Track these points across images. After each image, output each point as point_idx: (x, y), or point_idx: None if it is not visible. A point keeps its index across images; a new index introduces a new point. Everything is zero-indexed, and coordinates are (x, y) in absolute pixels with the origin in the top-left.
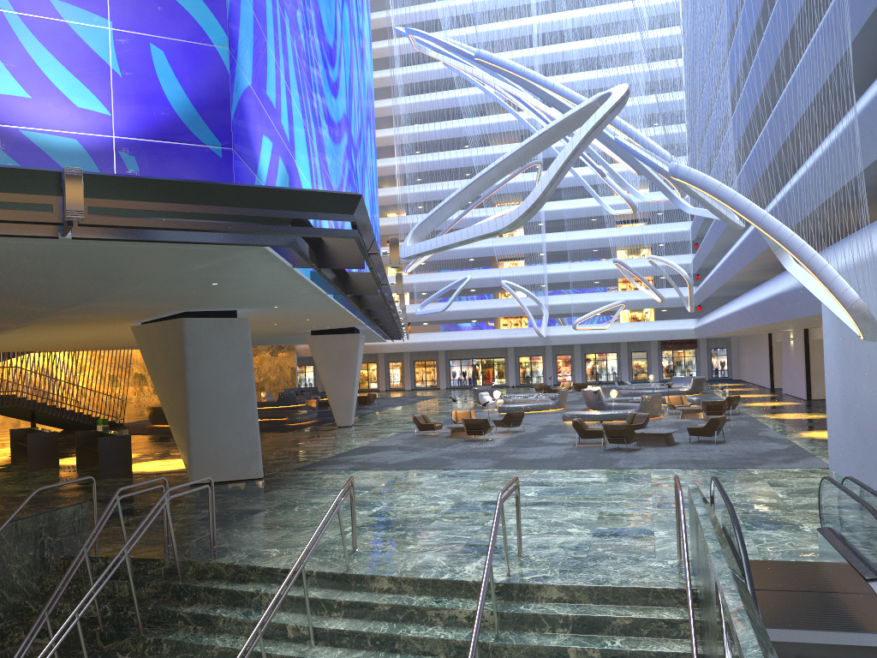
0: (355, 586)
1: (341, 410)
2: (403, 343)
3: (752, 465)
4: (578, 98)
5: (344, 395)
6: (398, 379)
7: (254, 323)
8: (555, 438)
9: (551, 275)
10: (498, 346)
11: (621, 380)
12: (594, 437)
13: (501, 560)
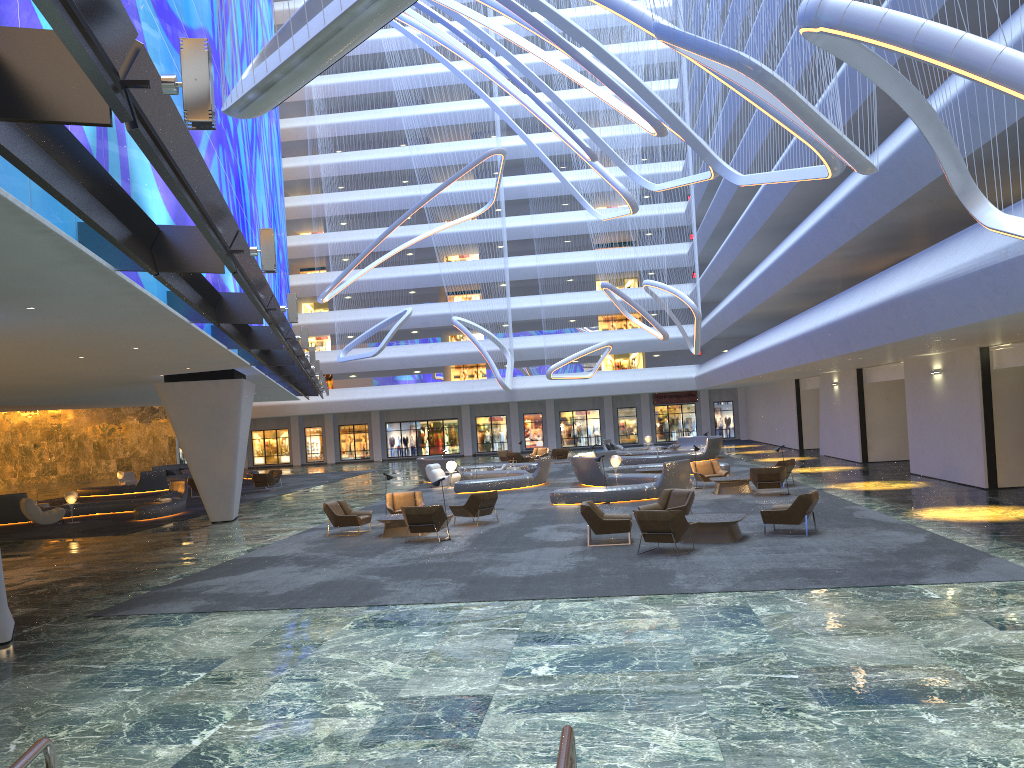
0: None
1: (216, 497)
2: (324, 402)
3: (910, 578)
4: None
5: (220, 474)
6: (318, 450)
7: (37, 354)
8: (549, 532)
9: (515, 311)
10: (449, 404)
11: (611, 444)
12: (617, 531)
13: None
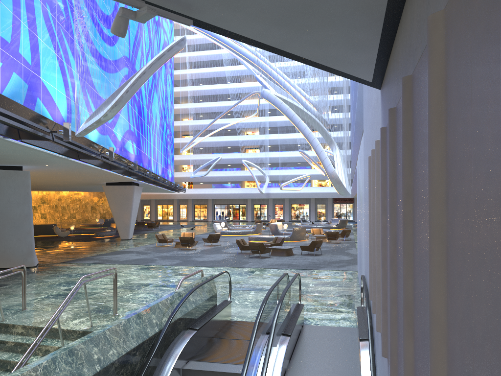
0: (4, 330)
1: (123, 230)
2: (187, 194)
3: (318, 268)
4: (245, 52)
5: (125, 221)
6: (185, 215)
7: (55, 175)
8: (232, 249)
9: (272, 158)
10: (240, 198)
11: (304, 219)
12: (248, 249)
13: (100, 317)
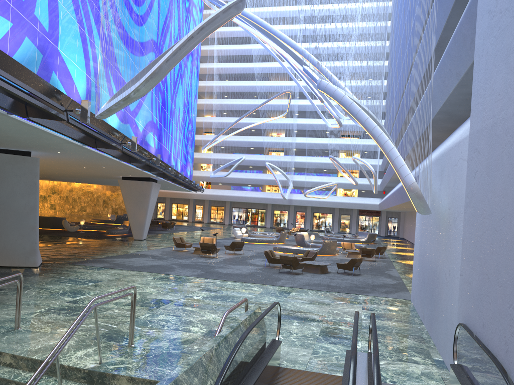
0: None
1: (137, 229)
2: (204, 194)
3: (363, 293)
4: (290, 41)
5: (139, 220)
6: (200, 216)
7: (67, 165)
8: (257, 261)
9: (297, 162)
10: (261, 202)
11: (328, 230)
12: (277, 263)
13: (111, 349)
